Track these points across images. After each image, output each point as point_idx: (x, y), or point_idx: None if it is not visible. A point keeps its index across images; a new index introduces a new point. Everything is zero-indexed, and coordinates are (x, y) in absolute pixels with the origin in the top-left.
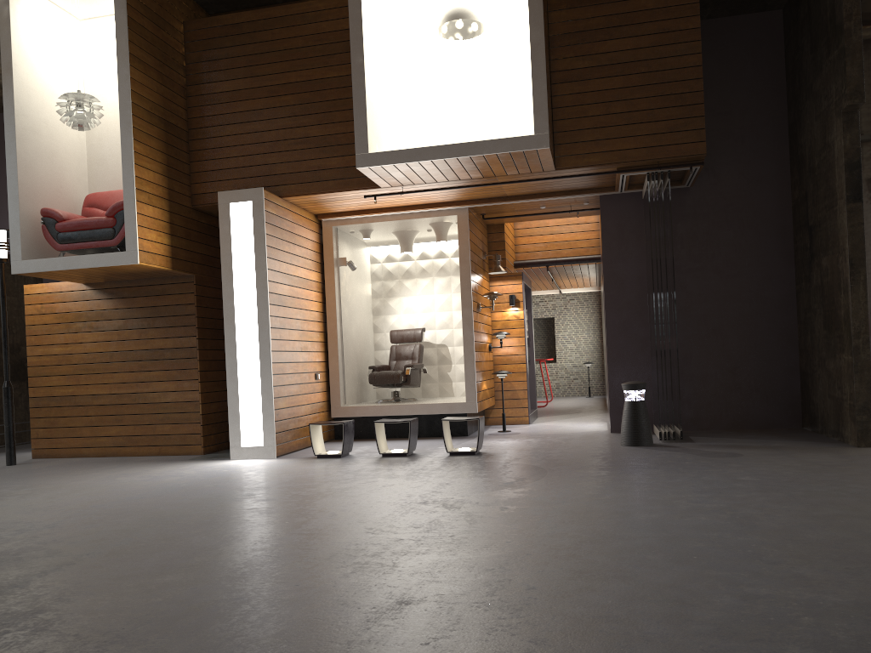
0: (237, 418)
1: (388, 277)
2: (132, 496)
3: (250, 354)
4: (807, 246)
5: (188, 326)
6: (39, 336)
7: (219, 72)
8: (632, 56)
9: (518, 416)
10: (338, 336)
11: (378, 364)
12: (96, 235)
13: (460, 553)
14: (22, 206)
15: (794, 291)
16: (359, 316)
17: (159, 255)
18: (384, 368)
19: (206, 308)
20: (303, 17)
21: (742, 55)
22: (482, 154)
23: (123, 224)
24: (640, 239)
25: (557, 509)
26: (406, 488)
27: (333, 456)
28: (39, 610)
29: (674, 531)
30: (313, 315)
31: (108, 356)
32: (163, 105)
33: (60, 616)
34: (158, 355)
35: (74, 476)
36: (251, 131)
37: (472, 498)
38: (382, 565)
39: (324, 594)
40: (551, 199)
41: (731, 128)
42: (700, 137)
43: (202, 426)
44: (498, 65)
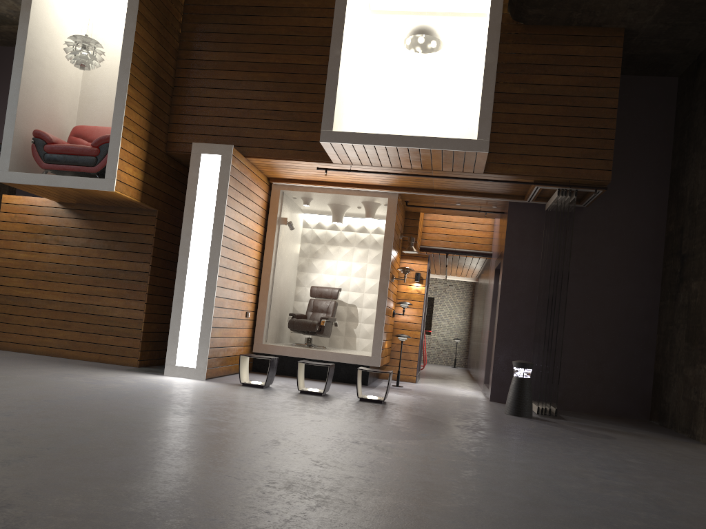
0: (176, 340)
1: (315, 241)
2: (80, 396)
3: (197, 286)
4: (677, 270)
5: (144, 253)
6: (8, 241)
7: (209, 43)
8: (561, 91)
9: (407, 374)
10: (269, 283)
11: (295, 312)
12: (79, 161)
13: (414, 499)
14: (17, 124)
15: (657, 306)
16: (287, 270)
17: (132, 187)
18: (302, 317)
19: (162, 240)
20: (289, 10)
21: (641, 108)
22: (430, 148)
23: (106, 155)
24: (538, 243)
25: (482, 467)
26: (333, 426)
27: (256, 385)
28: (7, 504)
29: (603, 505)
30: (252, 262)
31: (67, 268)
32: (158, 61)
33: (30, 514)
34: (113, 274)
35: (23, 369)
36: (228, 97)
37: (399, 444)
38: (344, 502)
39: (298, 527)
40: (469, 198)
41: (624, 165)
42: (607, 166)
43: (142, 342)
44: (444, 80)
